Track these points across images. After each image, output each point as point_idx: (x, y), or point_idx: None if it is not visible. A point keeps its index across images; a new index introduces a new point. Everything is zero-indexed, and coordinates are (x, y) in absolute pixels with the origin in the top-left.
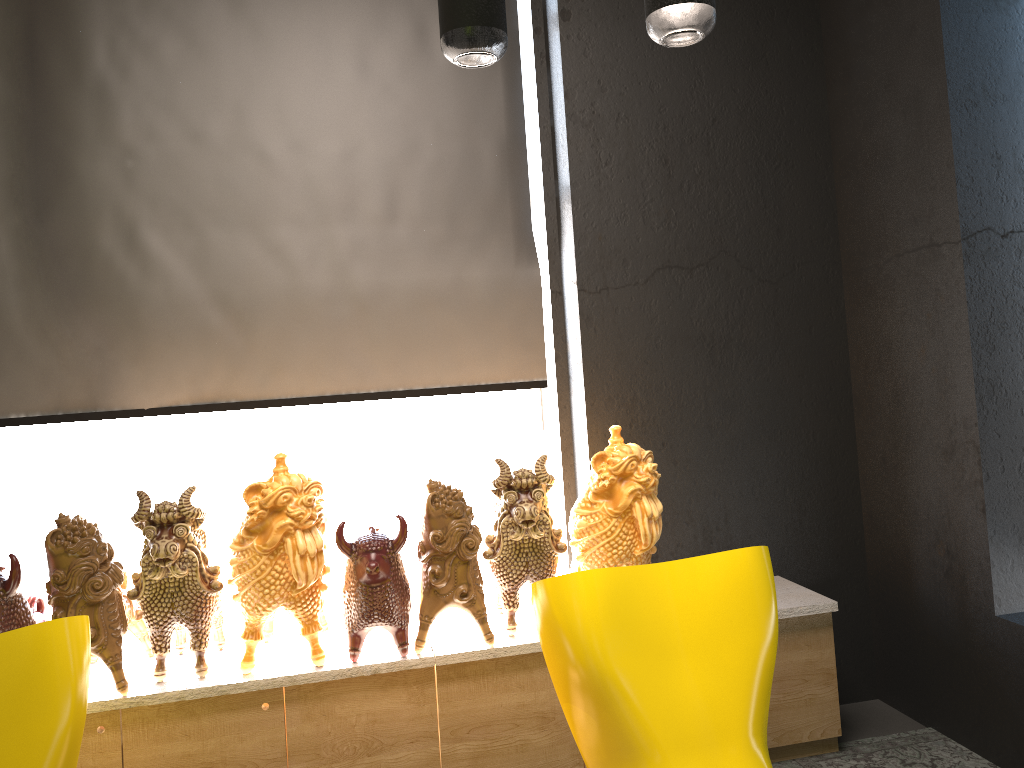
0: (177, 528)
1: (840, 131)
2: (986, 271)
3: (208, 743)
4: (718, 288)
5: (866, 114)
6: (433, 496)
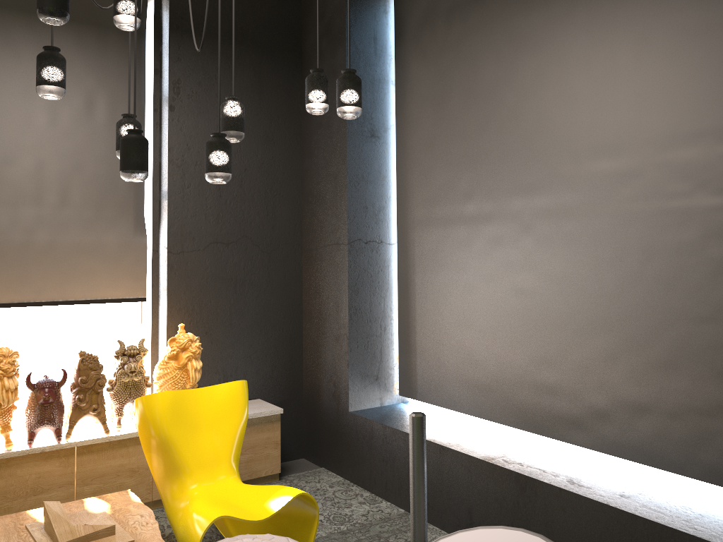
0: None
1: (306, 181)
2: (357, 258)
3: None
4: (241, 254)
5: (317, 176)
6: (82, 359)
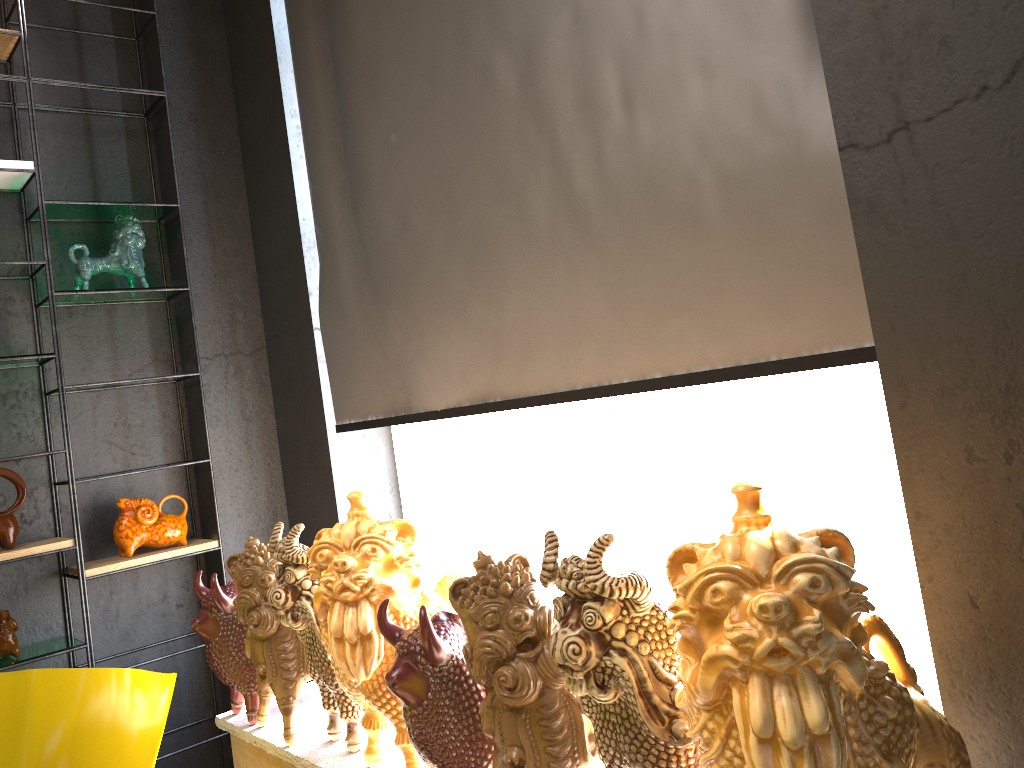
0: (285, 572)
1: None
2: None
3: None
4: None
5: None
6: (463, 584)
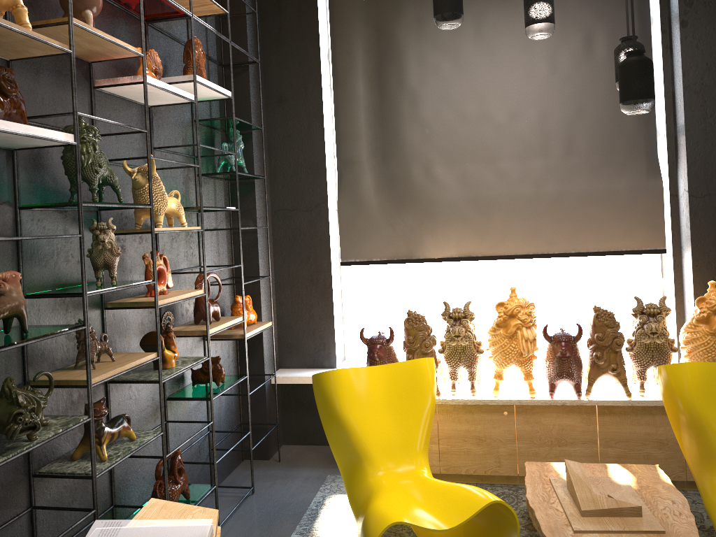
0: (463, 321)
1: None
2: None
3: (477, 427)
4: None
5: None
6: (596, 315)
